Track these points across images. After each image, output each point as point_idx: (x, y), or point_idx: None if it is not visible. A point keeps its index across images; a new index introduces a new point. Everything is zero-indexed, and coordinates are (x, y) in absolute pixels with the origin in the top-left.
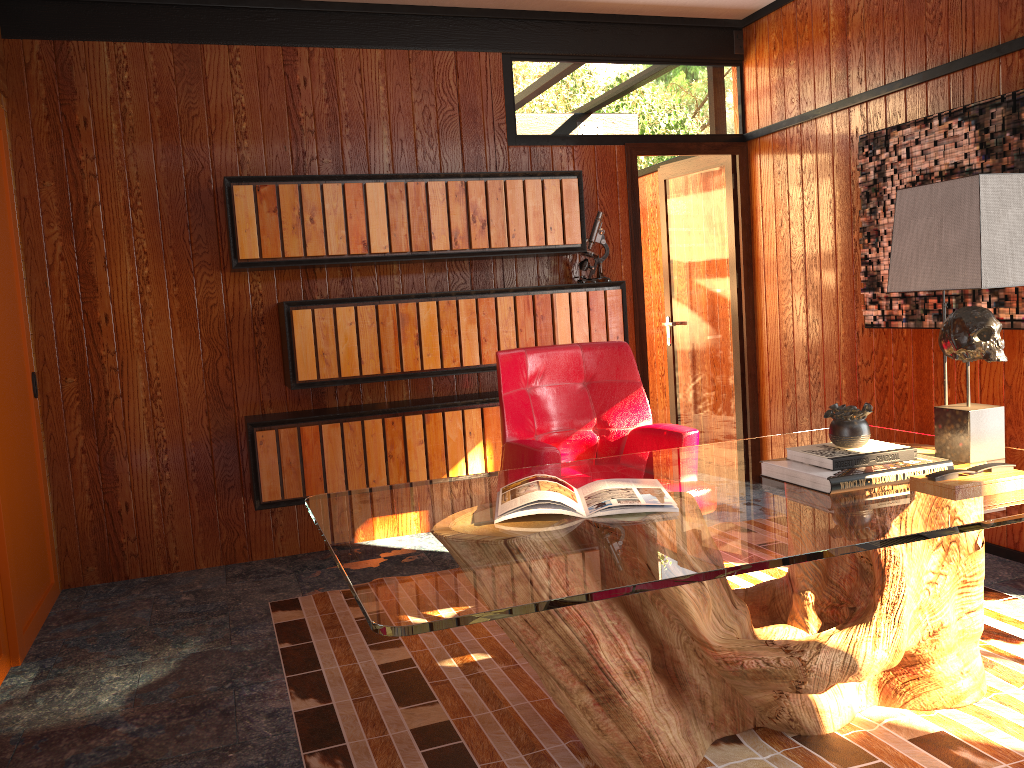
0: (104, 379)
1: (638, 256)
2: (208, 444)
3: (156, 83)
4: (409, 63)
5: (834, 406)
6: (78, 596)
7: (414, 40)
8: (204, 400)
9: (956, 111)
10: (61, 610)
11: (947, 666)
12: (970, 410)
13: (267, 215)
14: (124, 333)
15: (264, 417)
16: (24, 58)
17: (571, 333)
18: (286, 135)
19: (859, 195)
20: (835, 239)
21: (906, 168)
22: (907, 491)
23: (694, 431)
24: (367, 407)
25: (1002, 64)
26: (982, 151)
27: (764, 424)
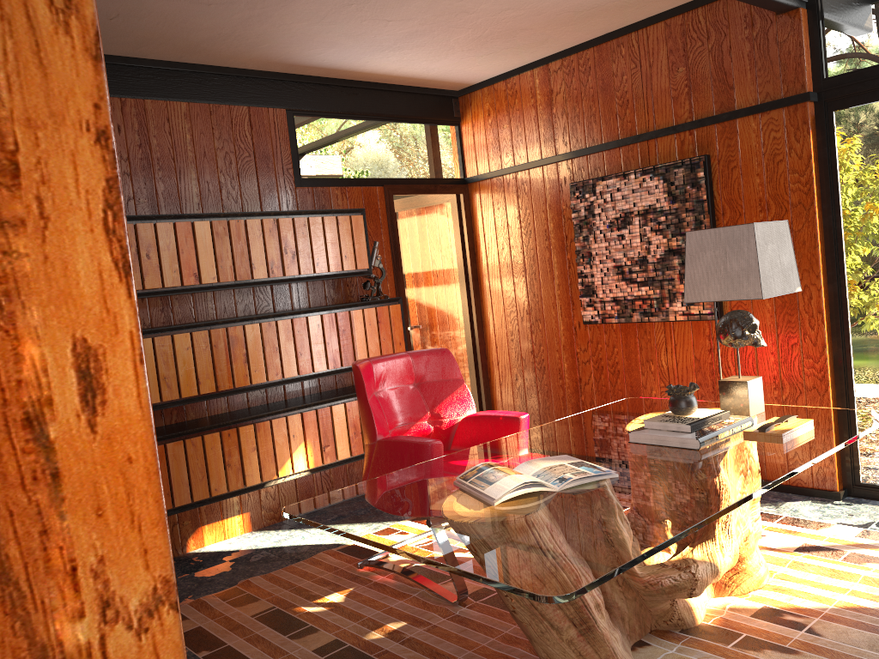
0: None
1: (399, 276)
2: None
3: None
4: (210, 115)
5: (671, 386)
6: None
7: (214, 95)
8: None
9: (648, 169)
10: None
11: (753, 560)
12: (747, 381)
13: None
14: None
15: None
16: None
17: (365, 342)
18: None
19: (570, 226)
20: (551, 259)
21: (611, 208)
22: (743, 441)
23: (526, 414)
24: (199, 423)
25: (677, 138)
26: (670, 198)
27: (496, 402)
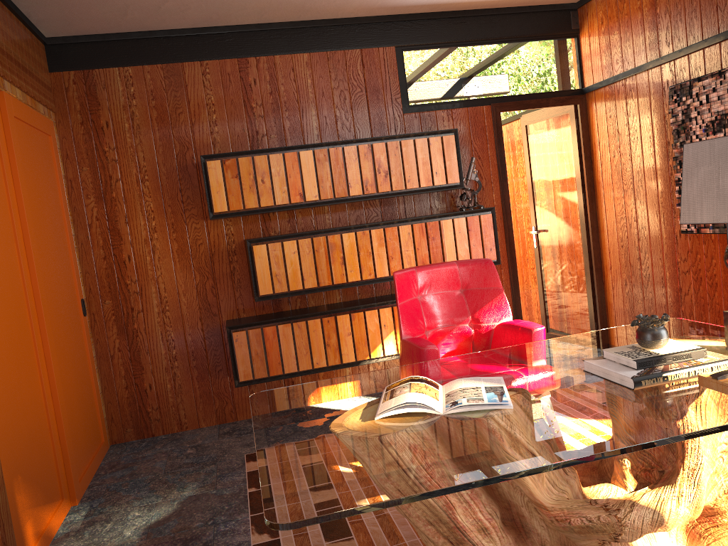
0: (130, 300)
1: (505, 186)
2: (202, 341)
3: (153, 93)
4: (328, 61)
5: (639, 316)
6: (120, 450)
7: (330, 44)
8: (198, 310)
9: None
10: (108, 461)
11: None
12: None
13: (231, 180)
14: (141, 267)
15: (239, 321)
16: (64, 84)
17: (455, 248)
18: (244, 120)
19: (672, 132)
20: (655, 165)
21: (706, 110)
22: (696, 386)
23: (541, 327)
24: (310, 310)
25: None
26: None
27: (609, 305)
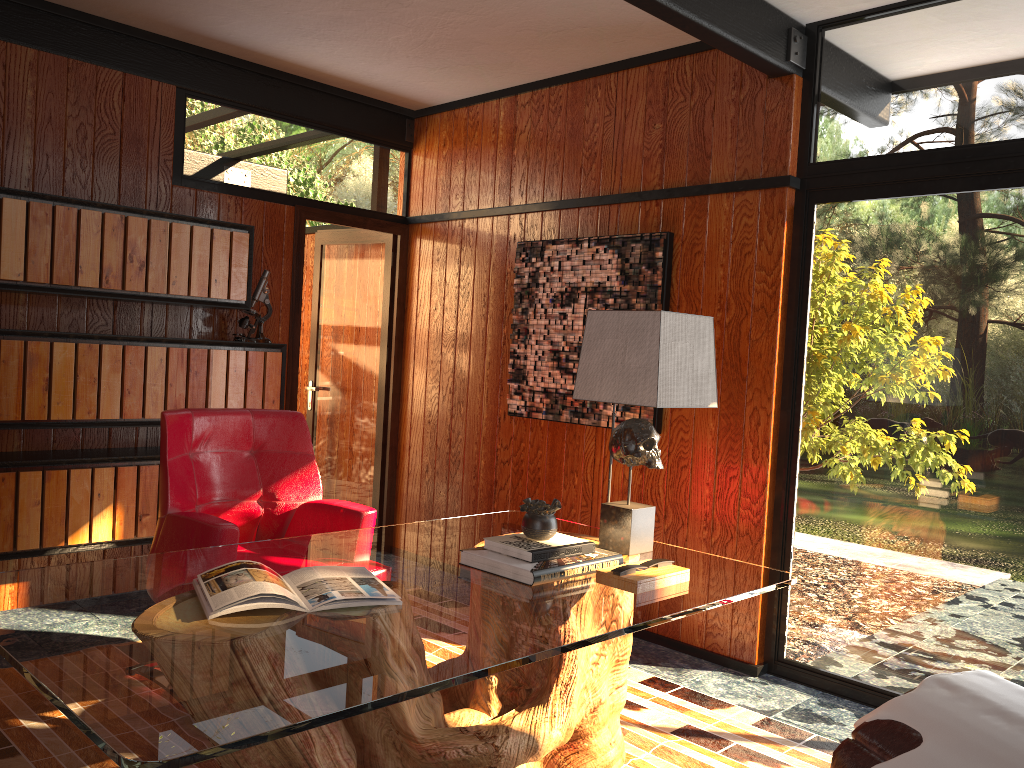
0: None
1: (297, 319)
2: None
3: None
4: (68, 72)
5: (528, 500)
6: None
7: (77, 49)
8: None
9: (603, 239)
10: None
11: (601, 738)
12: (633, 509)
13: None
14: None
15: None
16: None
17: (225, 393)
18: None
19: (512, 294)
20: (486, 330)
21: (557, 279)
22: (594, 583)
23: (373, 510)
24: None
25: (642, 208)
26: (622, 277)
27: (401, 496)
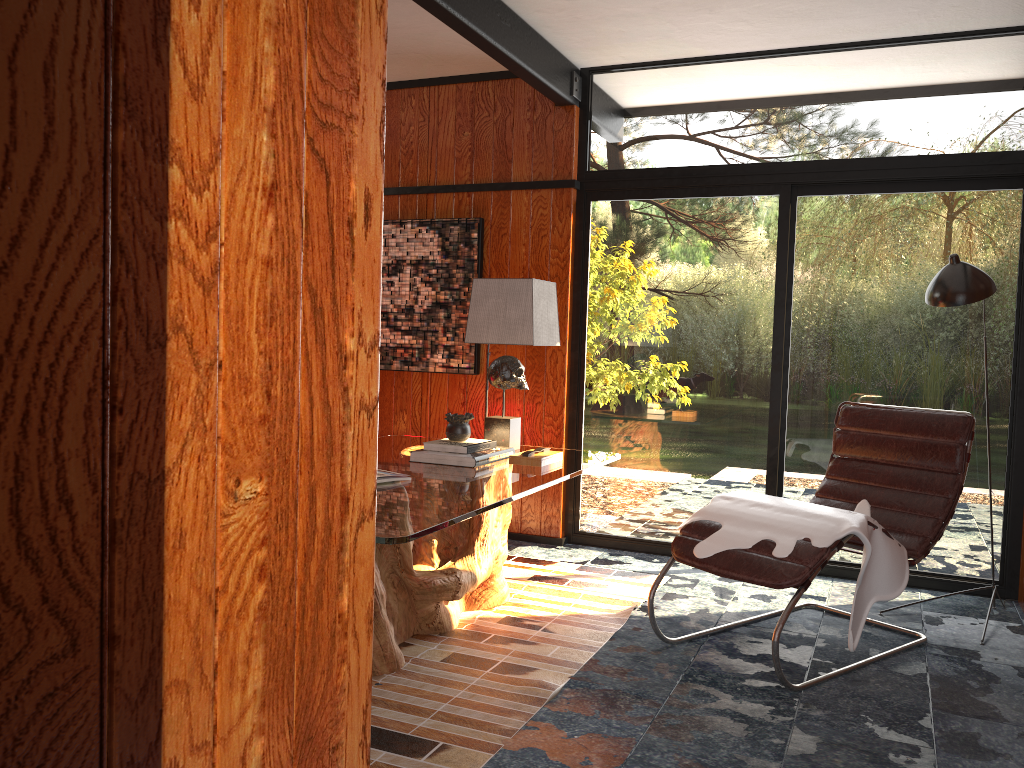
0: None
1: None
2: None
3: None
4: None
5: (450, 414)
6: None
7: None
8: None
9: (425, 221)
10: None
11: (500, 578)
12: (510, 419)
13: None
14: None
15: None
16: None
17: None
18: None
19: None
20: None
21: (383, 253)
22: (509, 464)
23: None
24: None
25: (455, 197)
26: (443, 252)
27: None
